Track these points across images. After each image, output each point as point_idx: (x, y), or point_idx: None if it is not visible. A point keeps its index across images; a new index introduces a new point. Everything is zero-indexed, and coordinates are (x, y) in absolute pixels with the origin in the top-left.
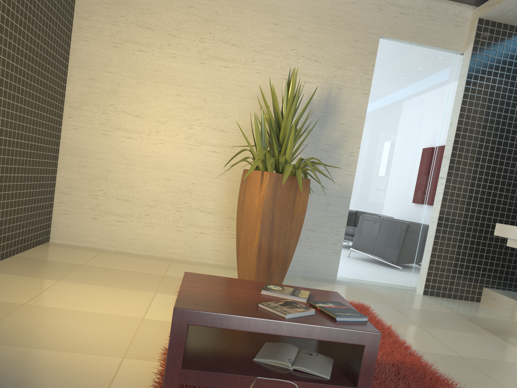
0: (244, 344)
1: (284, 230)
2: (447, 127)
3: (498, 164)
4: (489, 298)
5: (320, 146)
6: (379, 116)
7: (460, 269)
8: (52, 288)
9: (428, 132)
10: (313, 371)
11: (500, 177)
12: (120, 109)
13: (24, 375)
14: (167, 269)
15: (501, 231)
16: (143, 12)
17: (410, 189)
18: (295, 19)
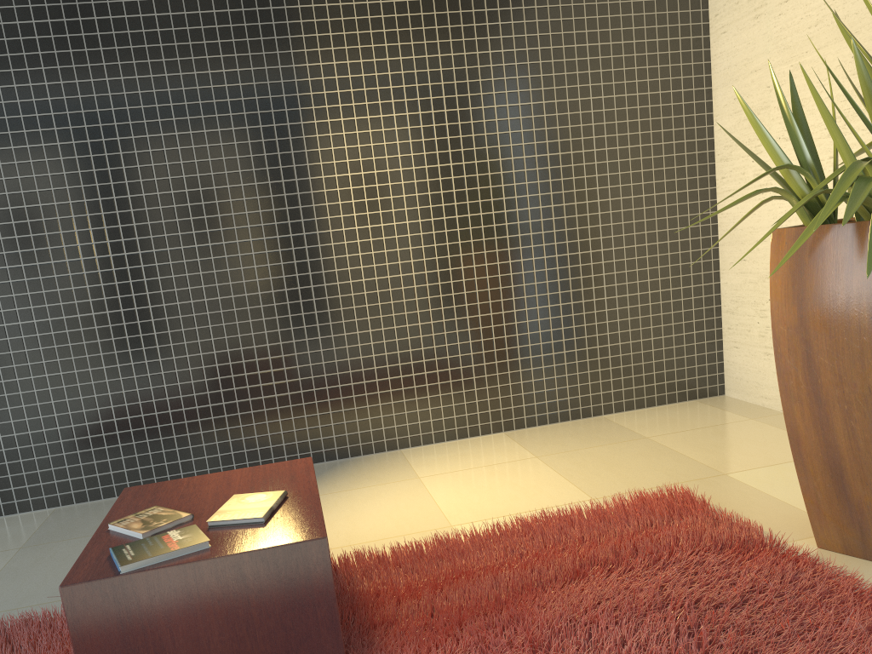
0: None
1: (858, 386)
2: None
3: None
4: None
5: None
6: None
7: None
8: (498, 465)
9: None
10: None
11: None
12: (775, 135)
13: None
14: (777, 464)
15: None
16: None
17: None
18: None
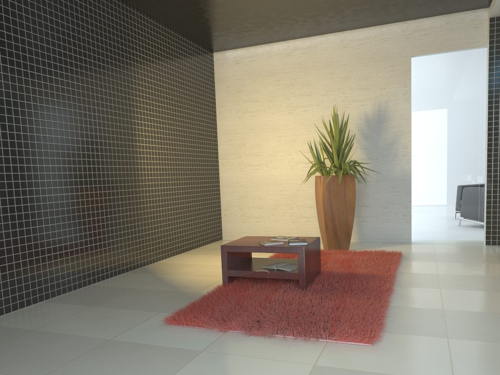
0: (265, 264)
1: (341, 210)
2: (485, 107)
3: None
4: None
5: (379, 146)
6: (423, 114)
7: None
8: (210, 258)
9: (469, 115)
10: (283, 268)
11: None
12: (248, 153)
13: (182, 282)
14: None
15: None
16: (251, 92)
17: (461, 162)
18: (345, 66)
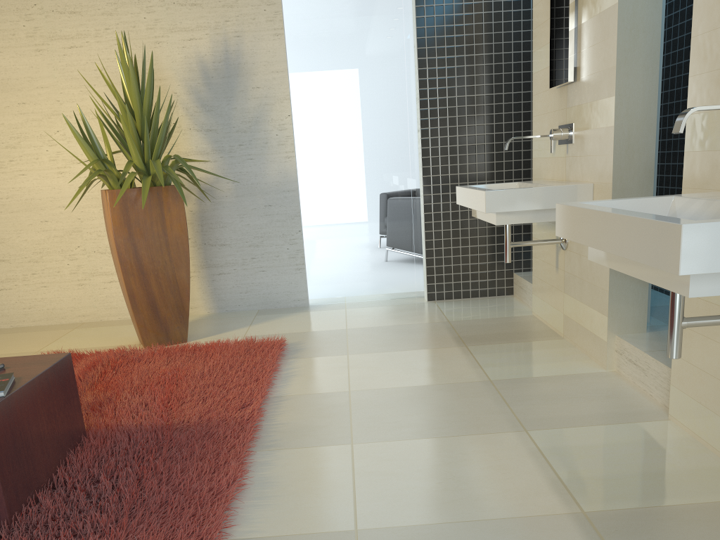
0: None
1: (161, 262)
2: (413, 53)
3: (493, 91)
4: (519, 287)
5: (234, 126)
6: (310, 63)
7: (472, 254)
8: None
9: (388, 68)
10: None
11: (502, 109)
12: None
13: None
14: (54, 341)
15: (459, 197)
16: None
17: (381, 157)
18: None
